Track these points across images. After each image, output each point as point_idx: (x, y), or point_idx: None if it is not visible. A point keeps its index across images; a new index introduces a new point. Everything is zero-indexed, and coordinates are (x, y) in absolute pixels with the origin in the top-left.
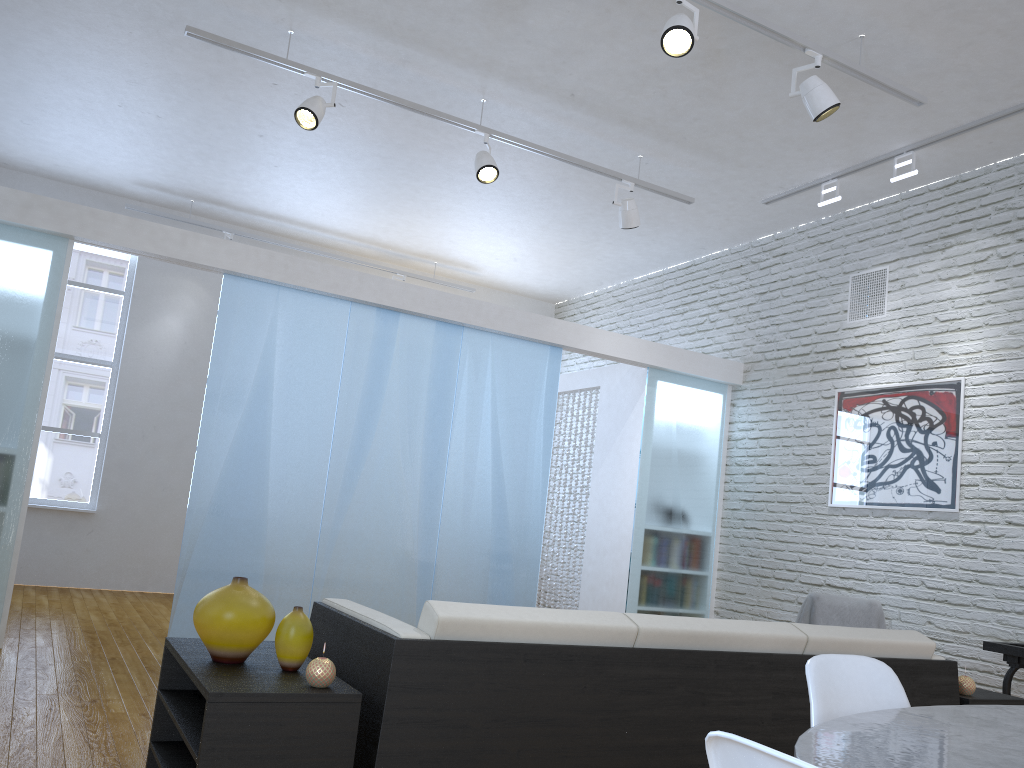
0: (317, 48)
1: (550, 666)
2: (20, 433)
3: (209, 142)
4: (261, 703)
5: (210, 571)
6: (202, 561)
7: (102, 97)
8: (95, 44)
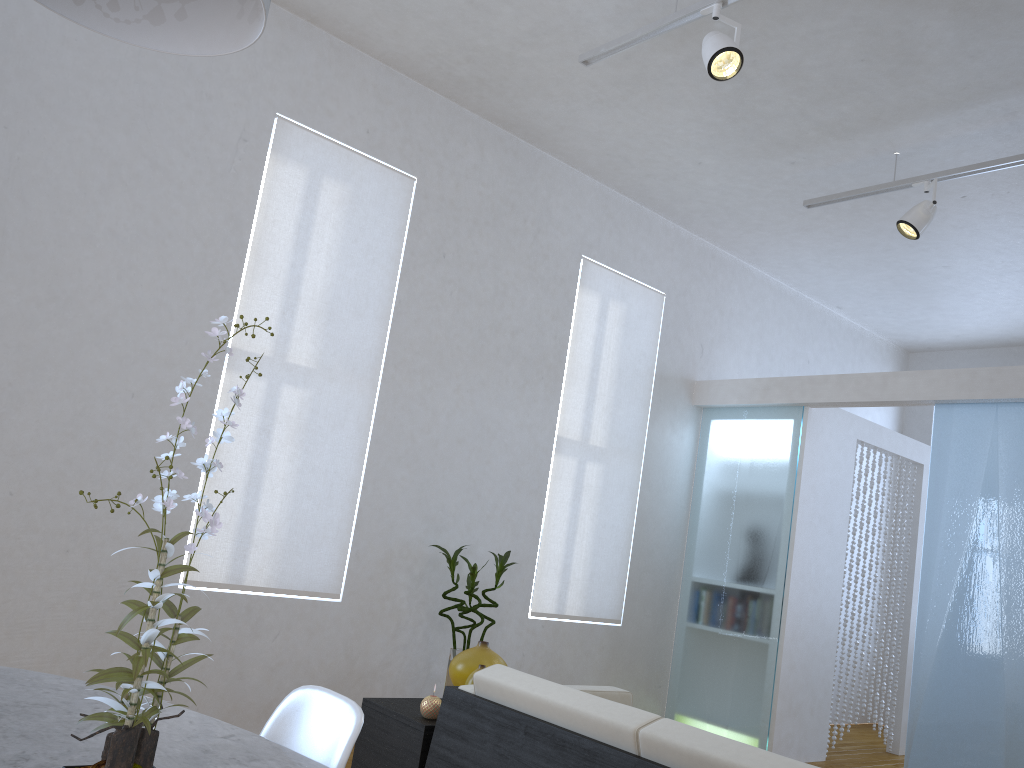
0: (933, 152)
1: (544, 746)
2: (775, 575)
3: (1012, 268)
4: (381, 713)
5: (940, 726)
6: (931, 713)
7: (891, 271)
8: (826, 238)
